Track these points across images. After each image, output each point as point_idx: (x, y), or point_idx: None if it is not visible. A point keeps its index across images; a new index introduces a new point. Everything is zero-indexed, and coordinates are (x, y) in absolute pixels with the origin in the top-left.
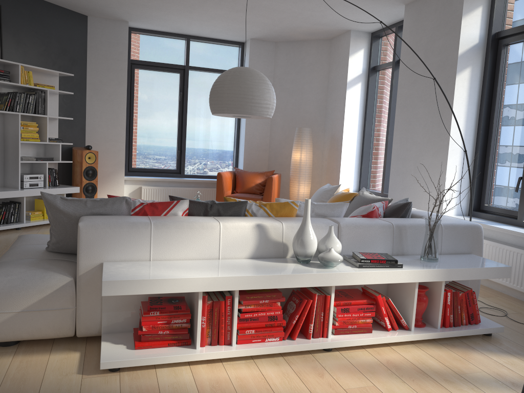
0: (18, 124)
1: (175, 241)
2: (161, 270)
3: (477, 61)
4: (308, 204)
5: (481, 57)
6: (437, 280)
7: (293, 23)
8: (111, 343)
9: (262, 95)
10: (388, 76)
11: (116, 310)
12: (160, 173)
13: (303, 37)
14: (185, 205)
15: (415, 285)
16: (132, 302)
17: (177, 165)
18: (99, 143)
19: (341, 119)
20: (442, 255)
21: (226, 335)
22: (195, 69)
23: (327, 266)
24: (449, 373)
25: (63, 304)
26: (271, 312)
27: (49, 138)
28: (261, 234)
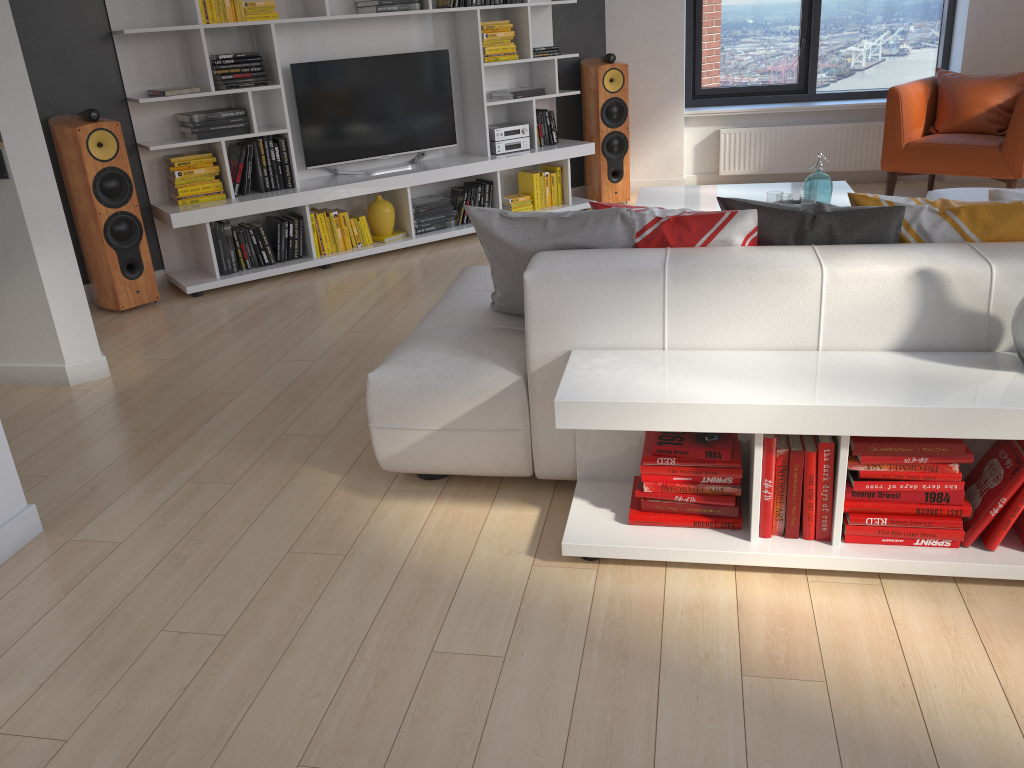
0: (477, 30)
1: (716, 311)
2: (677, 378)
3: None
4: None
5: None
6: None
7: None
8: (590, 504)
9: None
10: None
11: (602, 441)
12: (762, 95)
13: None
14: (749, 222)
15: None
16: None
17: (799, 73)
18: (631, 43)
19: None
20: None
21: (820, 523)
22: None
23: None
24: None
25: (507, 422)
26: (935, 484)
27: (534, 49)
28: (928, 295)
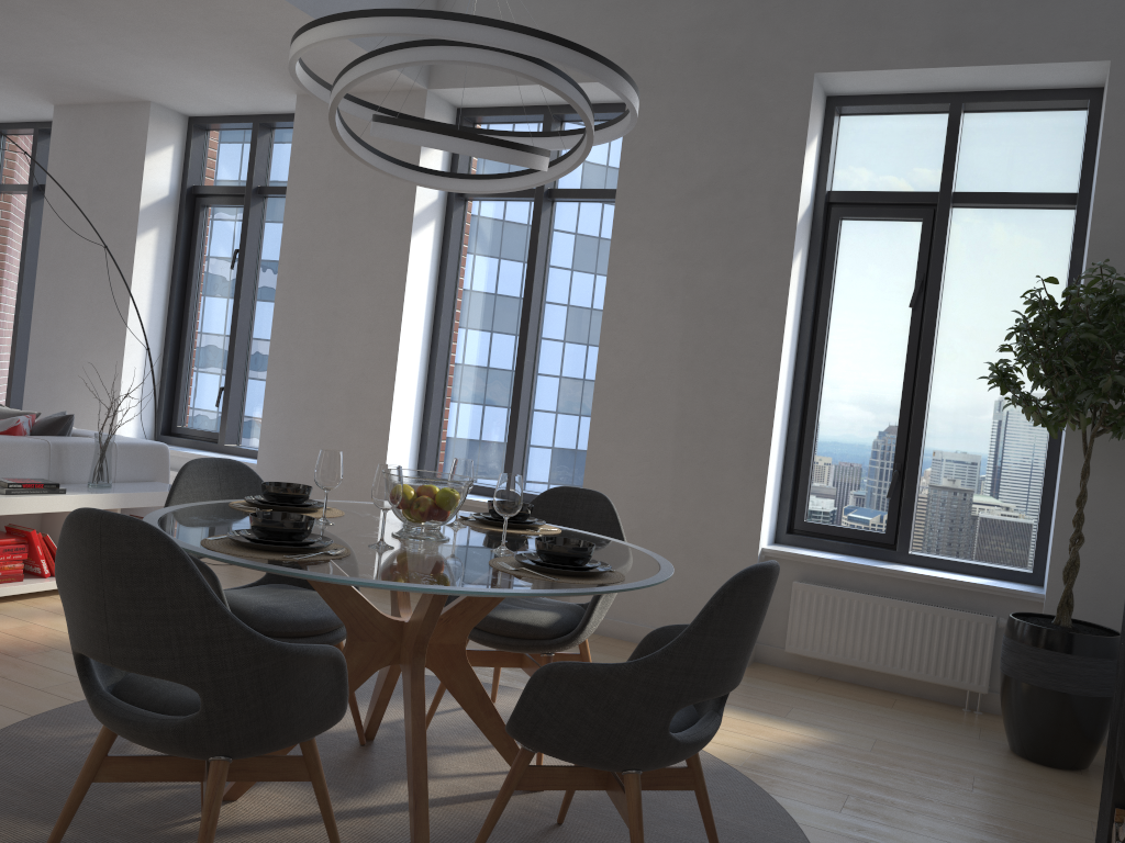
0: None
1: None
2: None
3: (168, 221)
4: None
5: (173, 216)
6: (111, 507)
7: None
8: None
9: None
10: (20, 208)
11: None
12: None
13: None
14: None
15: None
16: None
17: None
18: None
19: None
20: (117, 483)
21: None
22: None
23: None
24: None
25: None
26: None
27: None
28: None
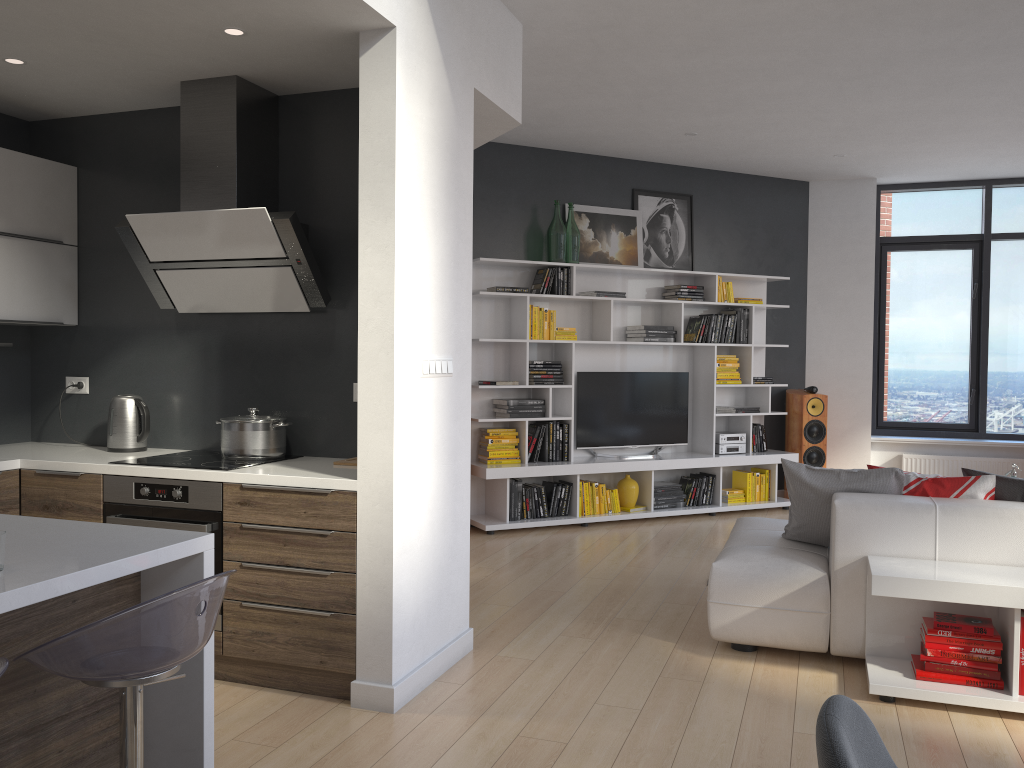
0: (713, 359)
1: (973, 535)
2: (953, 572)
3: None
4: None
5: None
6: None
7: None
8: (881, 667)
9: None
10: None
11: (886, 625)
12: (937, 430)
13: None
14: (989, 483)
15: None
16: (909, 617)
17: (969, 415)
18: (826, 381)
19: None
20: None
21: None
22: (1004, 237)
23: None
24: None
25: (813, 606)
26: None
27: (753, 378)
28: None
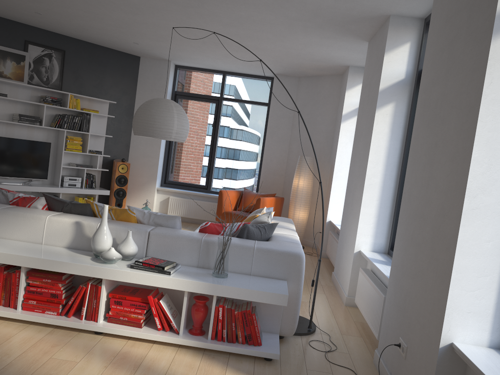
0: (64, 137)
1: (10, 225)
2: None
3: (403, 97)
4: (104, 209)
5: (408, 93)
6: (200, 292)
7: (293, 60)
8: None
9: (163, 122)
10: None
11: None
12: (192, 187)
13: (317, 73)
14: (42, 201)
15: (184, 293)
16: None
17: (206, 181)
18: (138, 157)
19: (335, 150)
20: (248, 276)
21: (15, 301)
22: (229, 100)
23: (104, 261)
24: (158, 373)
25: None
26: (53, 290)
27: (90, 150)
28: (77, 230)
